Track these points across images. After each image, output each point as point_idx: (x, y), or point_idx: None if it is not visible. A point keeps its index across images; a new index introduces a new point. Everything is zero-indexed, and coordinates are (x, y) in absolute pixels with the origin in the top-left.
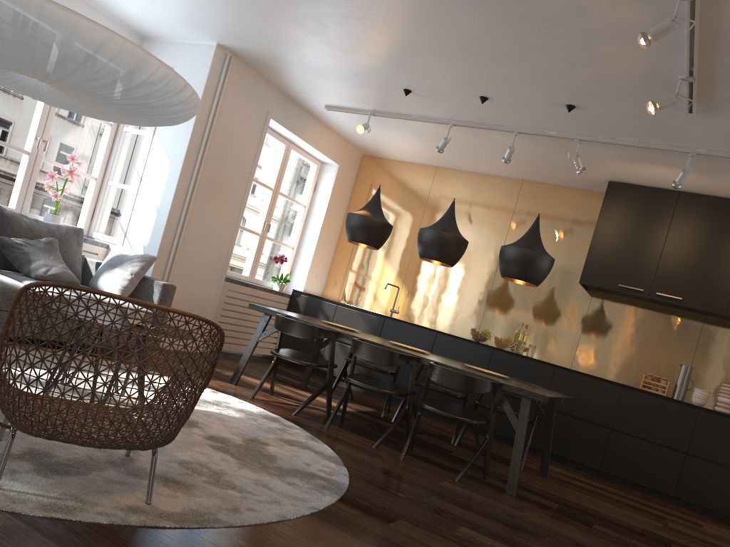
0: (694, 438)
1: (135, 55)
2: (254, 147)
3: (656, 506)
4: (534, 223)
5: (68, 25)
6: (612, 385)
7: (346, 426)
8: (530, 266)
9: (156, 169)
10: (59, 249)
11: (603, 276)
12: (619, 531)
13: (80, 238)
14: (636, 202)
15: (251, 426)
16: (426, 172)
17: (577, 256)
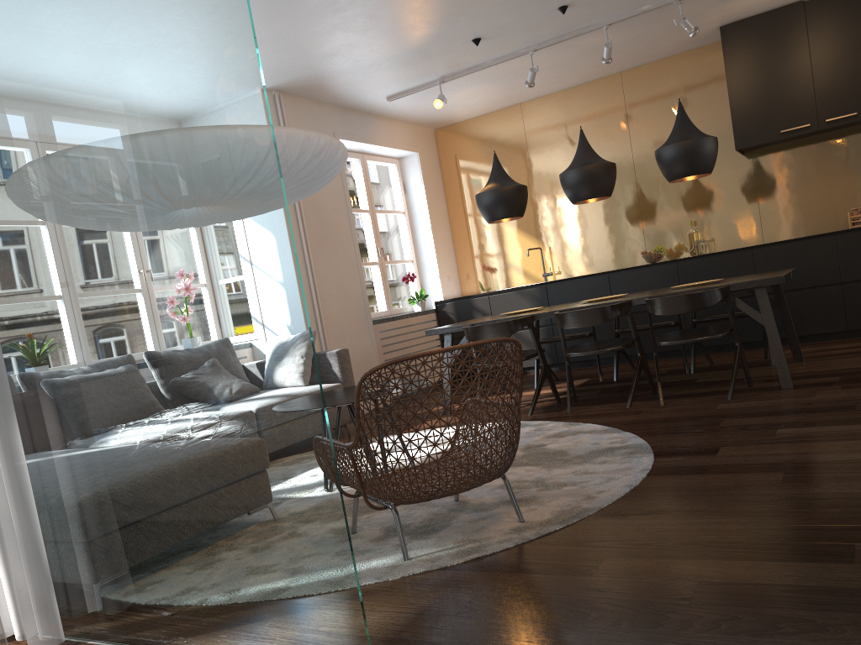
0: None
1: (299, 138)
2: (338, 176)
3: None
4: (678, 111)
5: None
6: (821, 239)
7: (583, 402)
8: (696, 156)
9: None
10: None
11: (759, 131)
12: None
13: None
14: (760, 35)
15: None
16: (511, 114)
17: (716, 123)
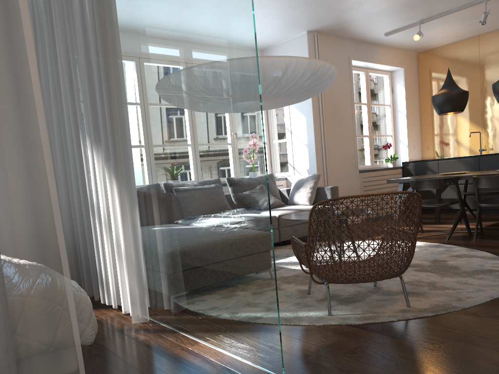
0: None
1: (303, 63)
2: (348, 83)
3: None
4: None
5: (269, 64)
6: None
7: (487, 237)
8: None
9: (297, 123)
10: None
11: None
12: None
13: (273, 179)
14: None
15: (427, 253)
16: (471, 42)
17: None
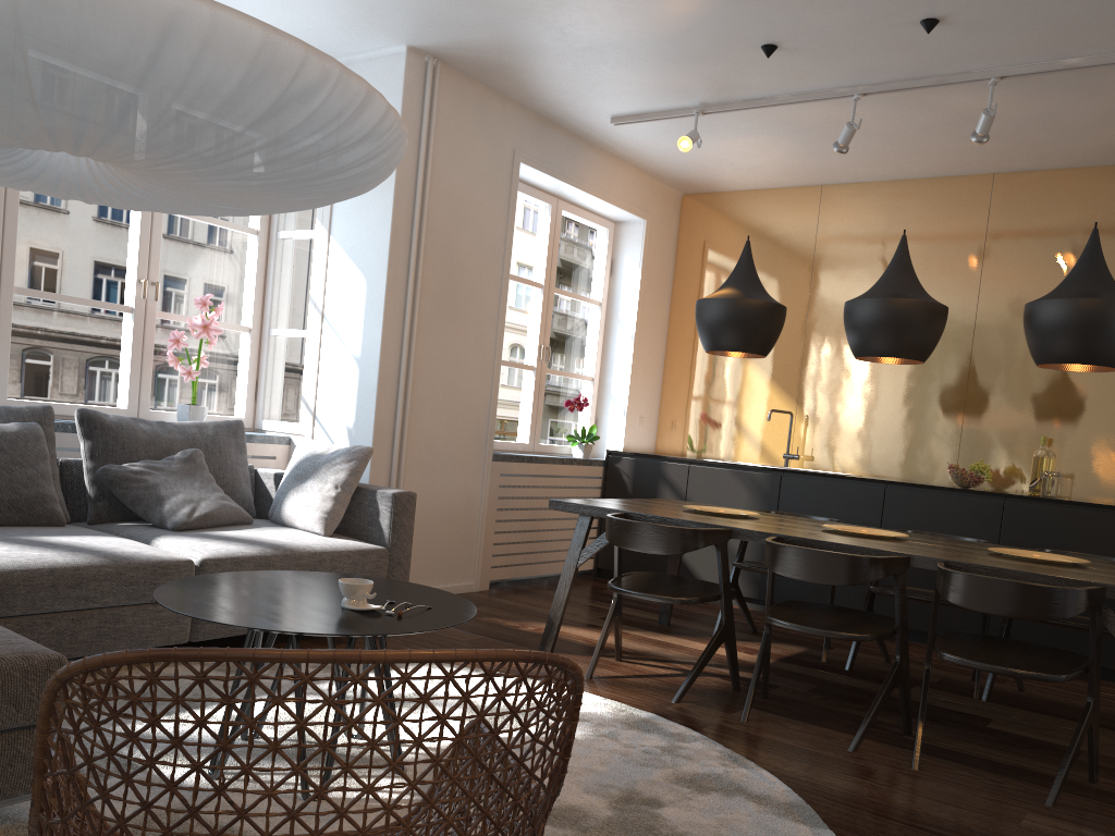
0: None
1: (246, 40)
2: (502, 219)
3: None
4: (1089, 244)
5: None
6: None
7: (776, 704)
8: (1102, 332)
9: (344, 293)
10: (208, 466)
11: None
12: None
13: (240, 439)
14: None
15: (612, 756)
16: (804, 198)
17: None
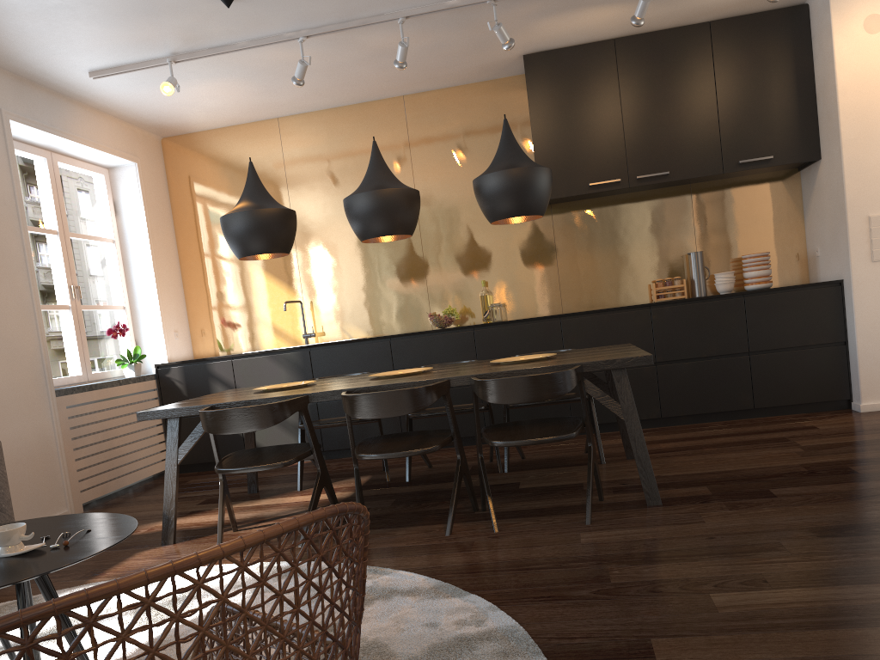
0: (751, 331)
1: None
2: (6, 174)
3: (752, 428)
4: (504, 130)
5: None
6: (635, 311)
7: (376, 521)
8: (530, 190)
9: None
10: None
11: (566, 181)
12: (797, 483)
13: None
14: (567, 71)
15: None
16: (266, 130)
17: None
